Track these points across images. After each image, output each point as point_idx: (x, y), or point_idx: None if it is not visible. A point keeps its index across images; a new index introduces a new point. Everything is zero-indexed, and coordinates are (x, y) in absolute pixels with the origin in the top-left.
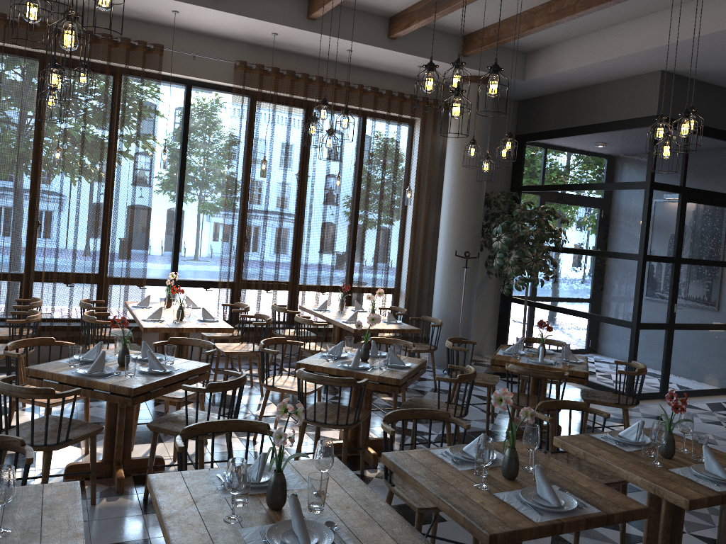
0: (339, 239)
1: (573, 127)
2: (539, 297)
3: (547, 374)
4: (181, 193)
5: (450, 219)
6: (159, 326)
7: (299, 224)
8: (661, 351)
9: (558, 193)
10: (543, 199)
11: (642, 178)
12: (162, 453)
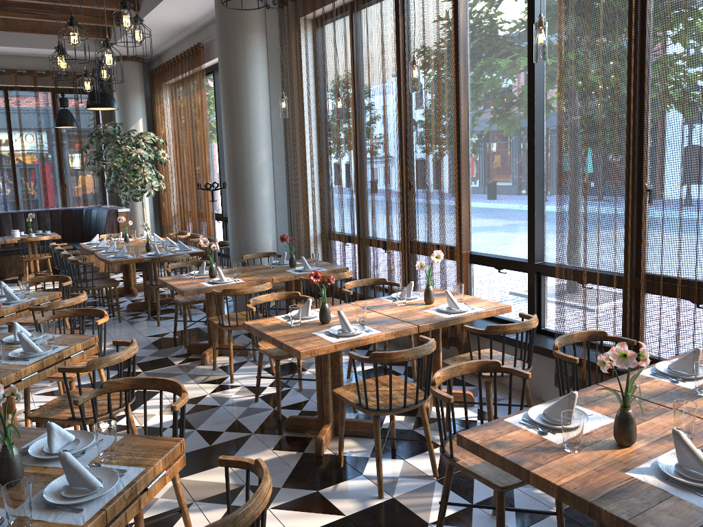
0: None
1: None
2: None
3: None
4: (530, 119)
5: None
6: (254, 325)
7: None
8: None
9: None
10: None
11: None
12: None
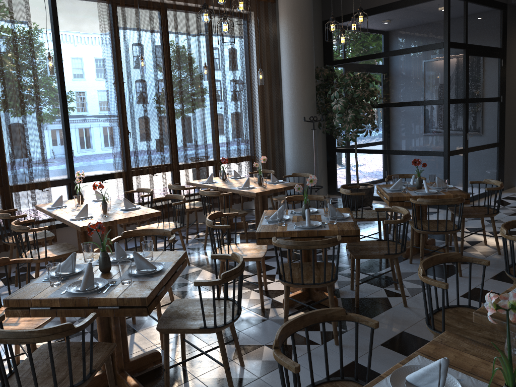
0: (208, 121)
1: (374, 8)
2: (361, 145)
3: (453, 201)
4: (64, 98)
5: (293, 92)
6: (94, 223)
7: (174, 113)
8: (462, 170)
9: (367, 62)
10: (354, 68)
11: (440, 40)
12: (145, 344)
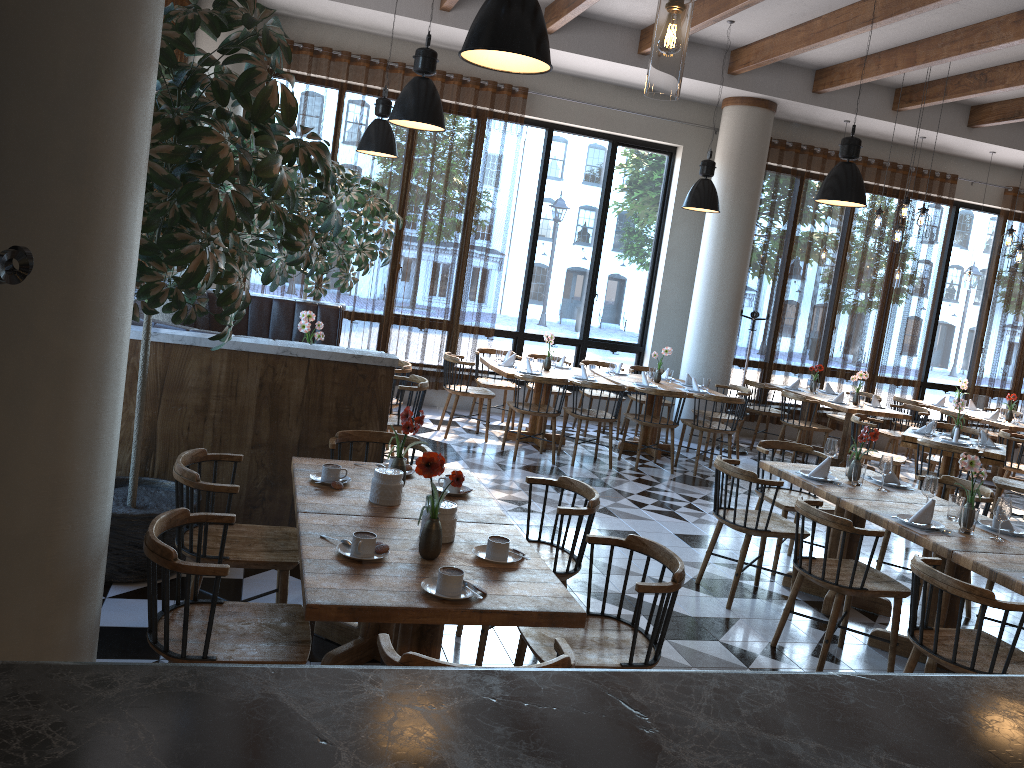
0: None
1: None
2: None
3: None
4: (939, 304)
5: None
6: (1016, 426)
7: None
8: None
9: None
10: None
11: None
12: None
